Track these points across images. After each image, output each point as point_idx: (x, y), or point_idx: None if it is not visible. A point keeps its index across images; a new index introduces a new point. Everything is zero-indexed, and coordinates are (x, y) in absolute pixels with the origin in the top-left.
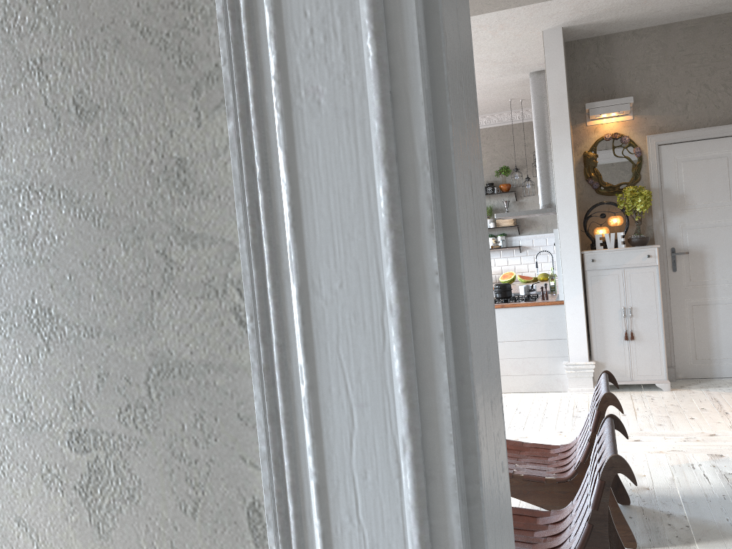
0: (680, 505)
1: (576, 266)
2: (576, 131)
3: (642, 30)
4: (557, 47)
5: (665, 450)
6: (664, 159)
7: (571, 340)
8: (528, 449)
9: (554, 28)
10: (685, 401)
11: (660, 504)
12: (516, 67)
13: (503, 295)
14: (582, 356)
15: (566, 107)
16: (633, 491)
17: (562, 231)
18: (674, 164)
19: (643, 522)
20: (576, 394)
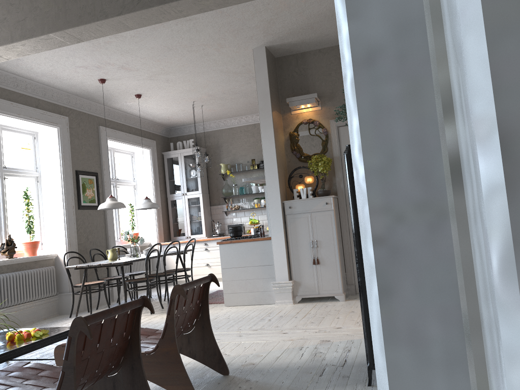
0: (263, 374)
1: (278, 212)
2: (284, 118)
3: (325, 49)
4: (262, 59)
5: (296, 339)
6: (342, 136)
7: (276, 265)
8: (157, 334)
9: (260, 47)
10: (346, 307)
11: (250, 374)
12: (254, 77)
13: (234, 234)
14: (284, 277)
15: (269, 100)
16: (242, 366)
17: (269, 187)
18: (349, 140)
19: (223, 386)
20: (280, 305)
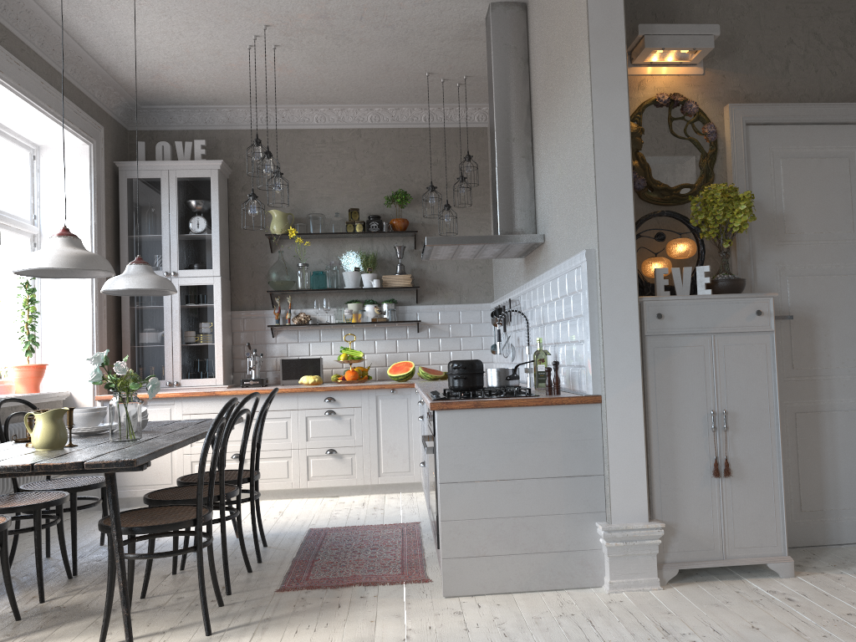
0: None
1: (630, 326)
2: None
3: None
4: None
5: None
6: (754, 150)
7: (616, 478)
8: None
9: None
10: None
11: None
12: None
13: (471, 383)
14: (636, 511)
15: (620, 12)
16: None
17: (606, 254)
18: (769, 161)
19: None
20: (626, 592)
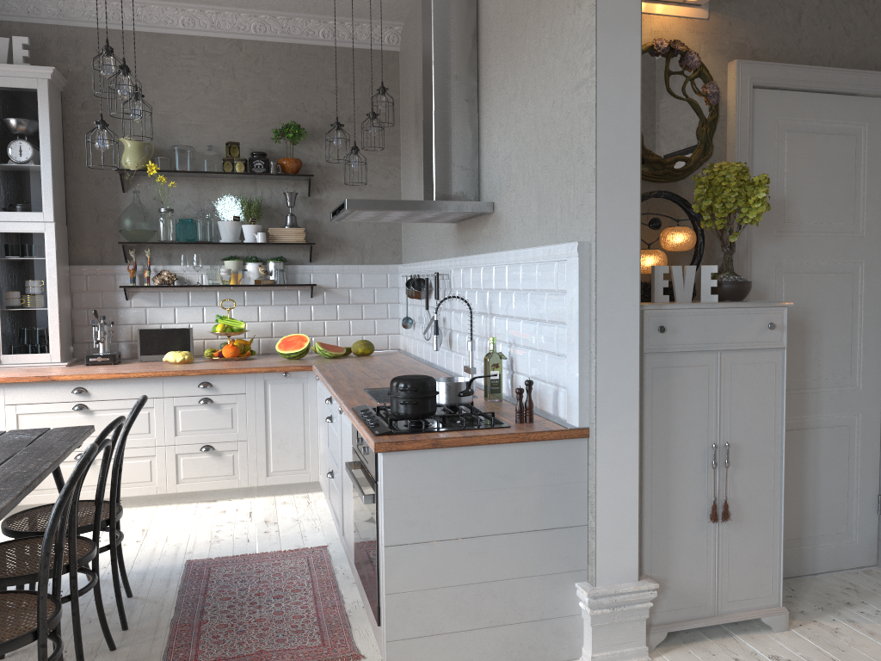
0: None
1: (629, 343)
2: None
3: None
4: None
5: None
6: (758, 120)
7: (604, 530)
8: None
9: None
10: None
11: None
12: None
13: (422, 410)
14: (625, 568)
15: None
16: None
17: (605, 250)
18: (774, 134)
19: None
20: None
